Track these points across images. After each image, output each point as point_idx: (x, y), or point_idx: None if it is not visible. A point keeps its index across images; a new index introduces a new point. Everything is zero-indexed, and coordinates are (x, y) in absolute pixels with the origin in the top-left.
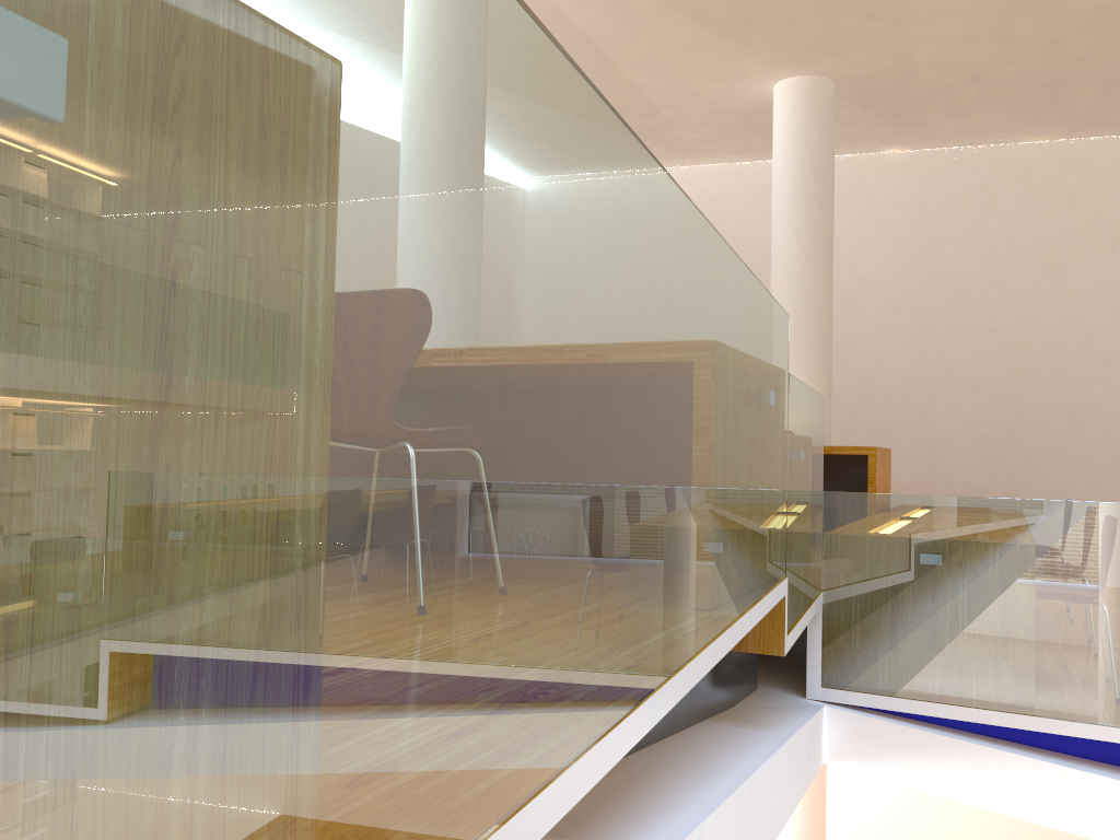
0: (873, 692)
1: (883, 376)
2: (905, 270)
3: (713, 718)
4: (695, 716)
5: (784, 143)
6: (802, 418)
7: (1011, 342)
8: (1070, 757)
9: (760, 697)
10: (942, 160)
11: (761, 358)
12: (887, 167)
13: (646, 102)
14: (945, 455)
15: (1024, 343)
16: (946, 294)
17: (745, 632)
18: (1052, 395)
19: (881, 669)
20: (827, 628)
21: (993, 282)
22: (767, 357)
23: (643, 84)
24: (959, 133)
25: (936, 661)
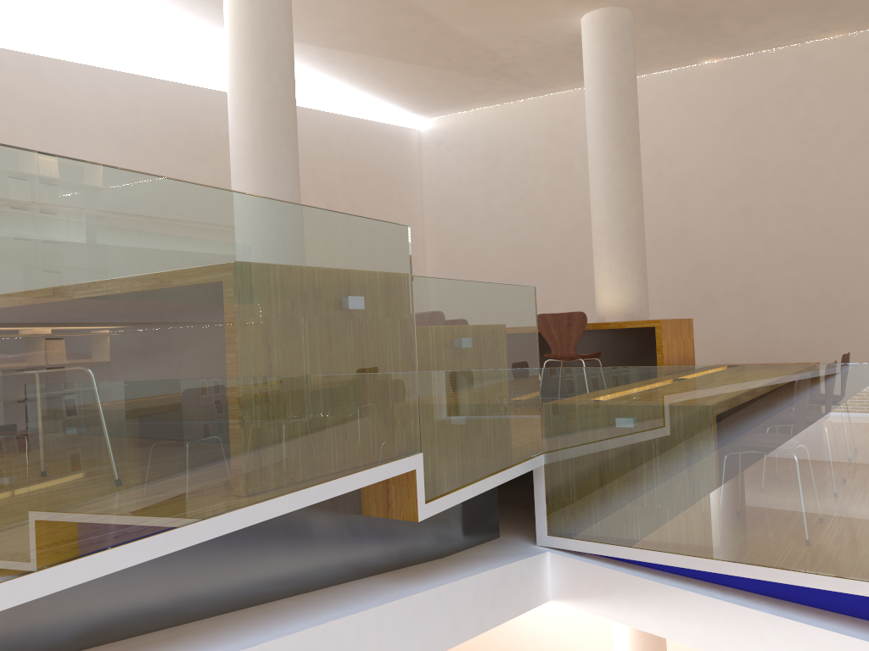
0: (586, 539)
1: (713, 255)
2: (725, 162)
3: (389, 572)
4: (349, 575)
5: (590, 68)
6: (462, 311)
7: (821, 216)
8: (752, 595)
9: (489, 546)
10: (751, 63)
11: (311, 270)
12: (705, 76)
13: (484, 48)
14: (770, 318)
15: (833, 216)
16: (762, 179)
17: (272, 515)
18: (861, 258)
19: (591, 520)
20: (549, 485)
21: (803, 165)
22: (332, 268)
23: (474, 34)
24: (761, 39)
25: (633, 511)
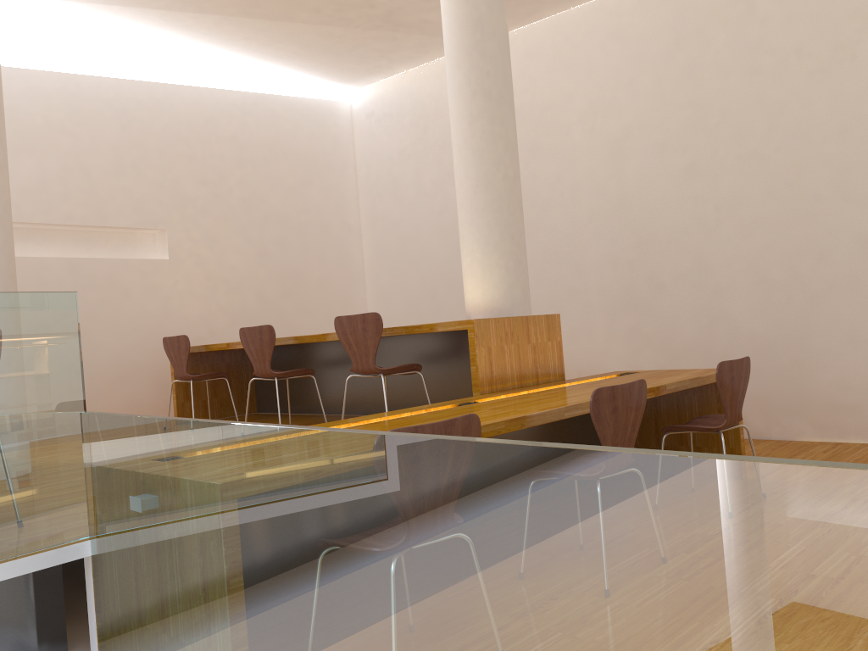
0: None
1: (656, 227)
2: (666, 108)
3: None
4: None
5: None
6: None
7: (784, 167)
8: None
9: None
10: None
11: None
12: (639, 0)
13: None
14: (726, 305)
15: (799, 166)
16: (711, 126)
17: None
18: (836, 221)
19: (123, 648)
20: (96, 586)
21: (758, 102)
22: None
23: None
24: None
25: (148, 645)
